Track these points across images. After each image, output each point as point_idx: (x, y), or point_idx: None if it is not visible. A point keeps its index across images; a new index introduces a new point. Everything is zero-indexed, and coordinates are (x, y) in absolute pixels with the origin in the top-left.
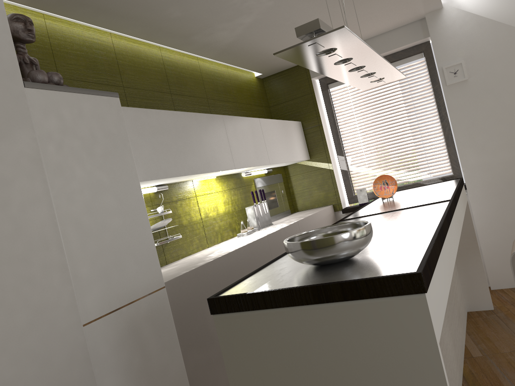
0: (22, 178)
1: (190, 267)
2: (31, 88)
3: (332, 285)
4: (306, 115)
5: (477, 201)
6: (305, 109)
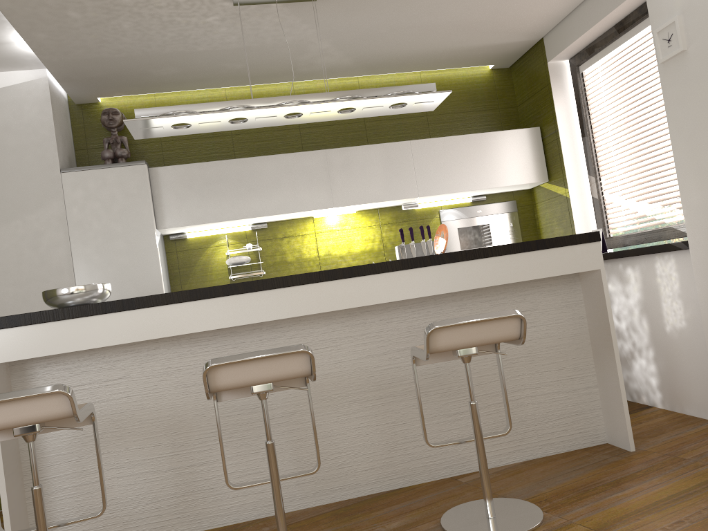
0: (50, 231)
1: None
2: (66, 172)
3: None
4: (544, 117)
5: (701, 270)
6: (543, 109)
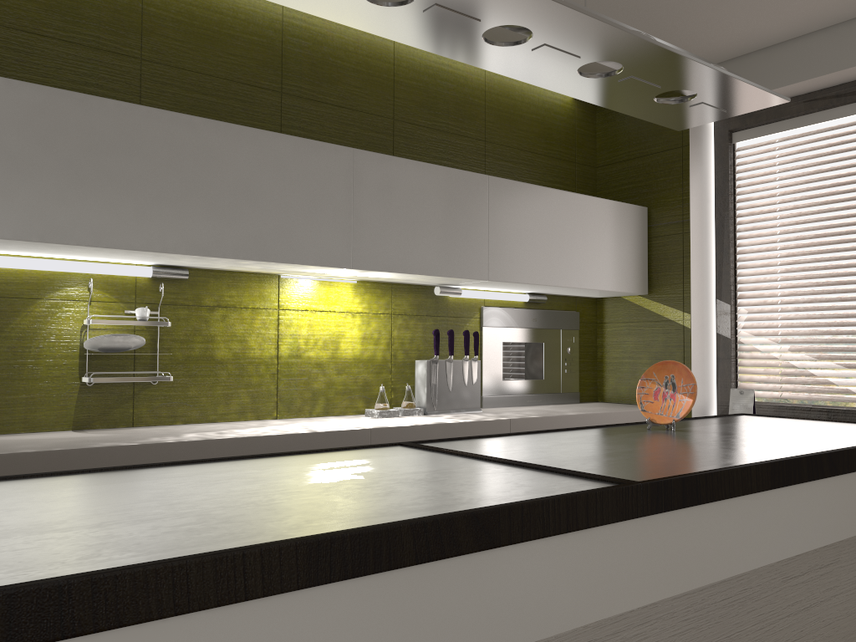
0: None
1: (80, 444)
2: None
3: None
4: (661, 194)
5: None
6: (662, 182)
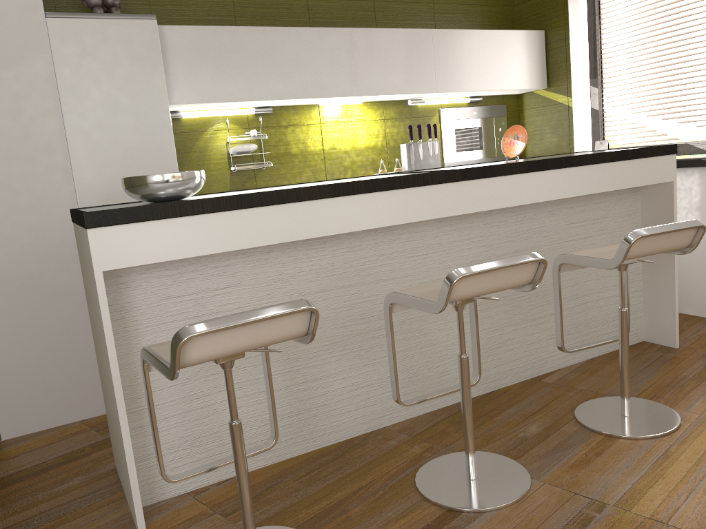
0: (35, 95)
1: None
2: (52, 18)
3: (77, 212)
4: (552, 21)
5: None
6: (552, 12)
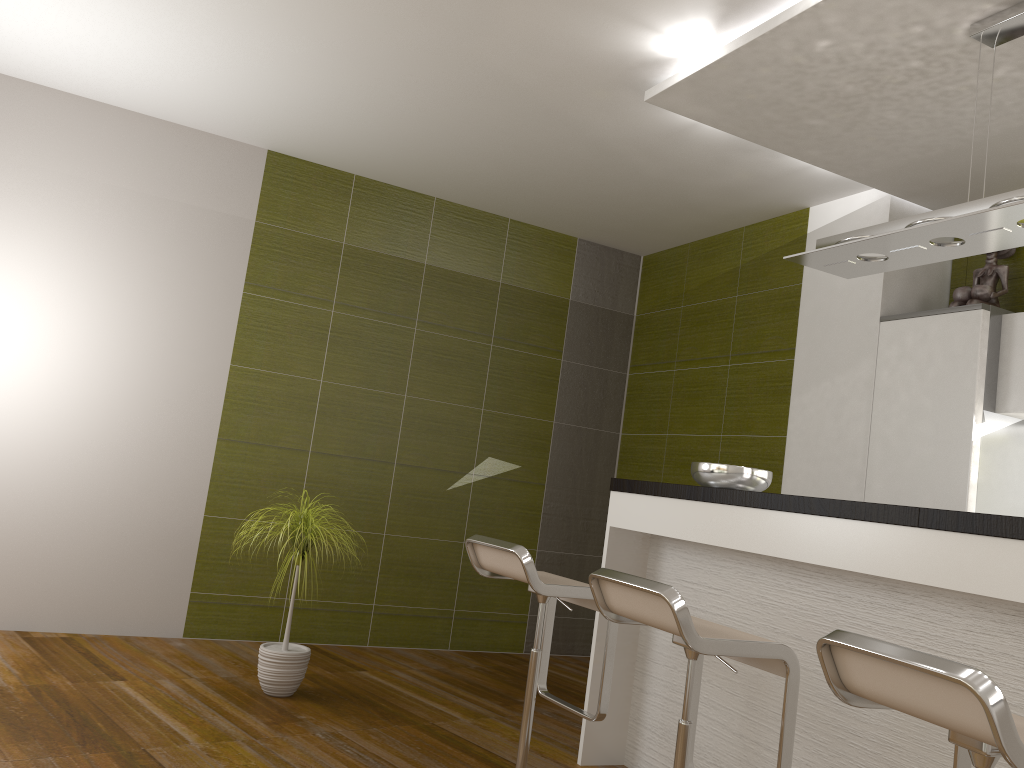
0: (854, 398)
1: None
2: (884, 321)
3: None
4: None
5: None
6: None
